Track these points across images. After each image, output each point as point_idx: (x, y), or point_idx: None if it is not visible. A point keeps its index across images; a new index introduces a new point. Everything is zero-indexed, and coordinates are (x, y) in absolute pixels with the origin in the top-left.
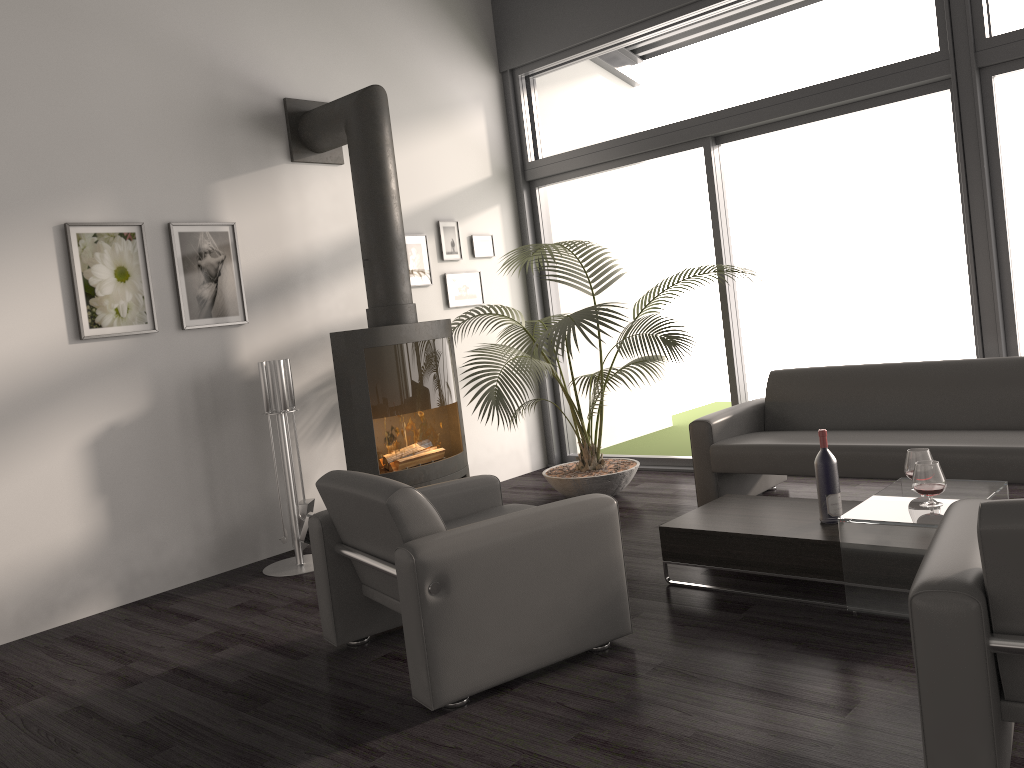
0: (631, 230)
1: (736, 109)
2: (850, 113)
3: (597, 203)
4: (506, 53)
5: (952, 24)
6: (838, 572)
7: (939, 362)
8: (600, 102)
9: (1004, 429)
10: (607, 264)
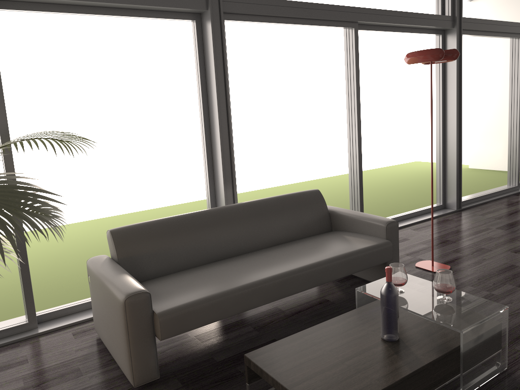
0: None
1: None
2: (127, 16)
3: None
4: None
5: None
6: (450, 373)
7: (236, 205)
8: None
9: (282, 242)
10: None
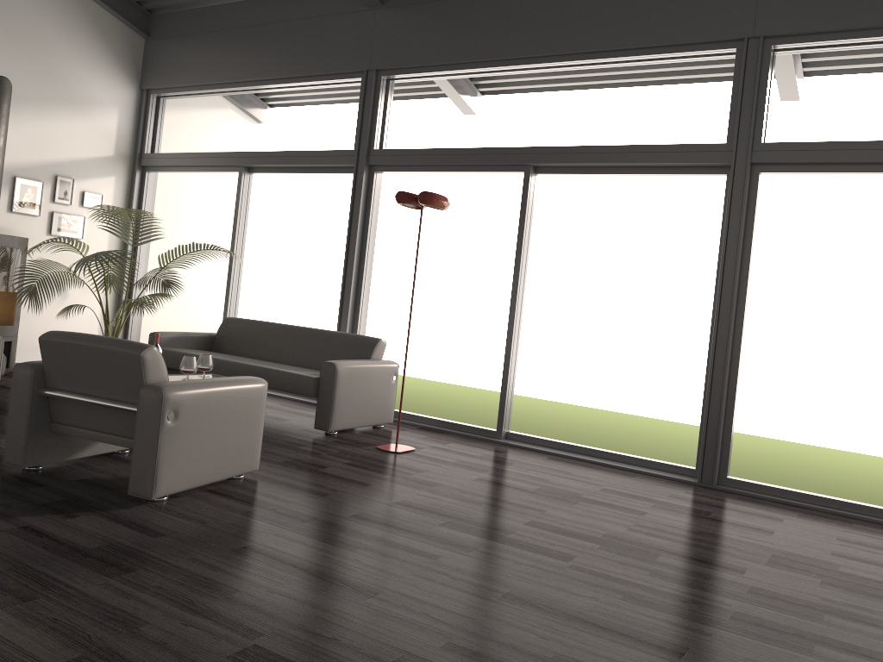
0: (232, 219)
1: (257, 153)
2: (315, 173)
3: (205, 194)
4: (146, 78)
5: (361, 136)
6: None
7: (302, 327)
8: (226, 127)
9: (314, 369)
10: (152, 229)
